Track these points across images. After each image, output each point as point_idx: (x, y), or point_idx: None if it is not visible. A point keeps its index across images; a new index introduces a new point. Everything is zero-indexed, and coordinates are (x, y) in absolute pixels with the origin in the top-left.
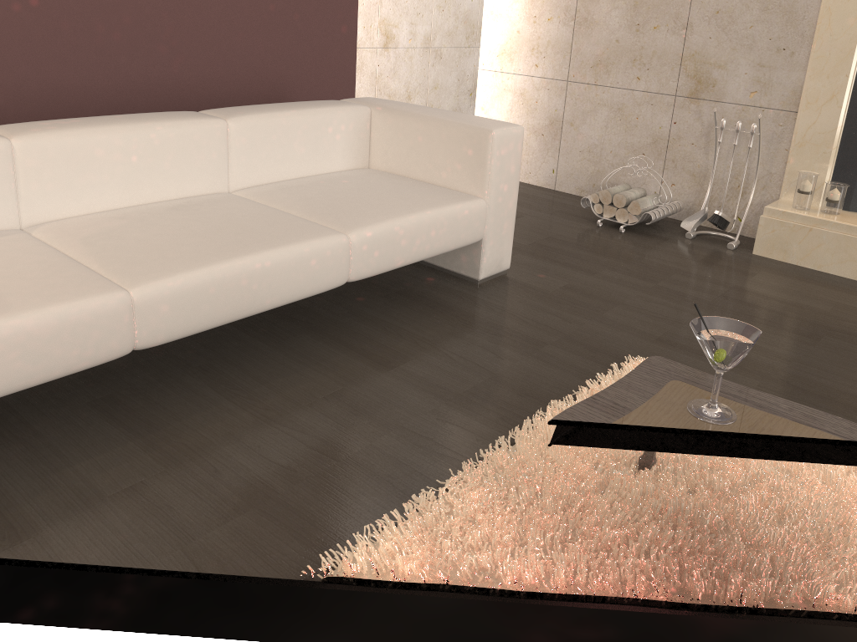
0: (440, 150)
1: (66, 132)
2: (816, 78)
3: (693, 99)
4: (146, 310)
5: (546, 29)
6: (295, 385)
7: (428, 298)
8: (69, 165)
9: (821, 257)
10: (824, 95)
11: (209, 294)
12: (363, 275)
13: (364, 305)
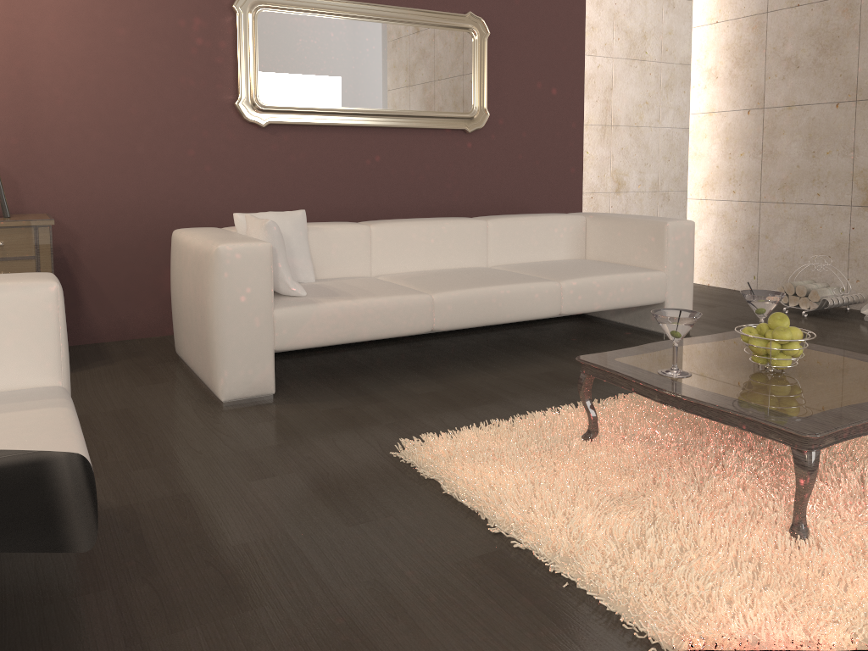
0: (632, 240)
1: (397, 223)
2: None
3: (866, 207)
4: (440, 306)
5: (739, 162)
6: (523, 368)
7: (623, 341)
8: (398, 242)
9: None
10: None
11: (473, 304)
12: (571, 311)
13: (575, 342)
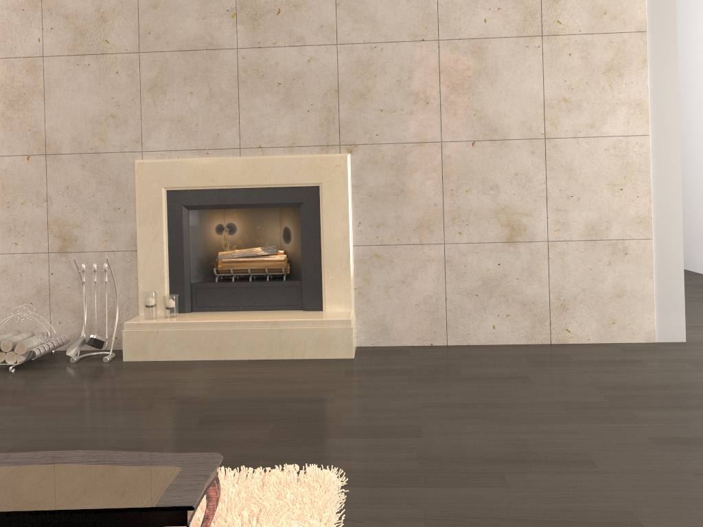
0: None
1: None
2: (143, 225)
3: (63, 252)
4: None
5: None
6: None
7: None
8: None
9: (169, 350)
10: (151, 236)
11: None
12: None
13: None
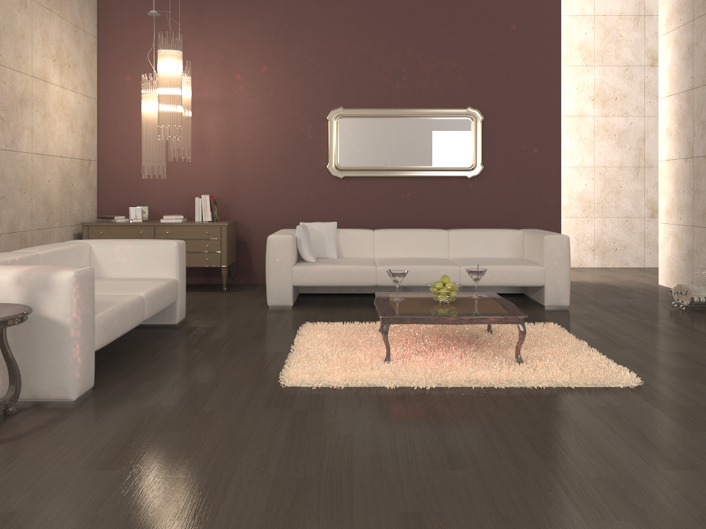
0: (534, 246)
1: (390, 230)
2: None
3: None
4: (380, 273)
5: (682, 197)
6: None
7: None
8: (389, 241)
9: None
10: None
11: None
12: (467, 284)
13: None
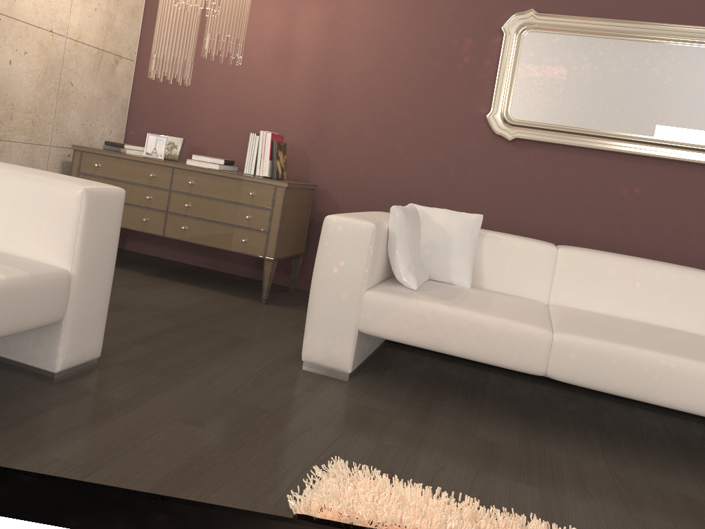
0: None
1: (593, 253)
2: None
3: None
4: (559, 350)
5: None
6: (663, 476)
7: None
8: (588, 275)
9: None
10: None
11: (610, 363)
12: None
13: None
